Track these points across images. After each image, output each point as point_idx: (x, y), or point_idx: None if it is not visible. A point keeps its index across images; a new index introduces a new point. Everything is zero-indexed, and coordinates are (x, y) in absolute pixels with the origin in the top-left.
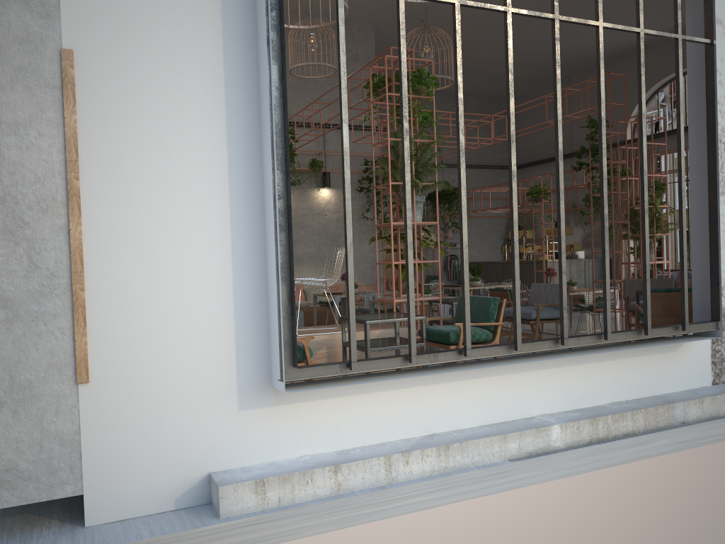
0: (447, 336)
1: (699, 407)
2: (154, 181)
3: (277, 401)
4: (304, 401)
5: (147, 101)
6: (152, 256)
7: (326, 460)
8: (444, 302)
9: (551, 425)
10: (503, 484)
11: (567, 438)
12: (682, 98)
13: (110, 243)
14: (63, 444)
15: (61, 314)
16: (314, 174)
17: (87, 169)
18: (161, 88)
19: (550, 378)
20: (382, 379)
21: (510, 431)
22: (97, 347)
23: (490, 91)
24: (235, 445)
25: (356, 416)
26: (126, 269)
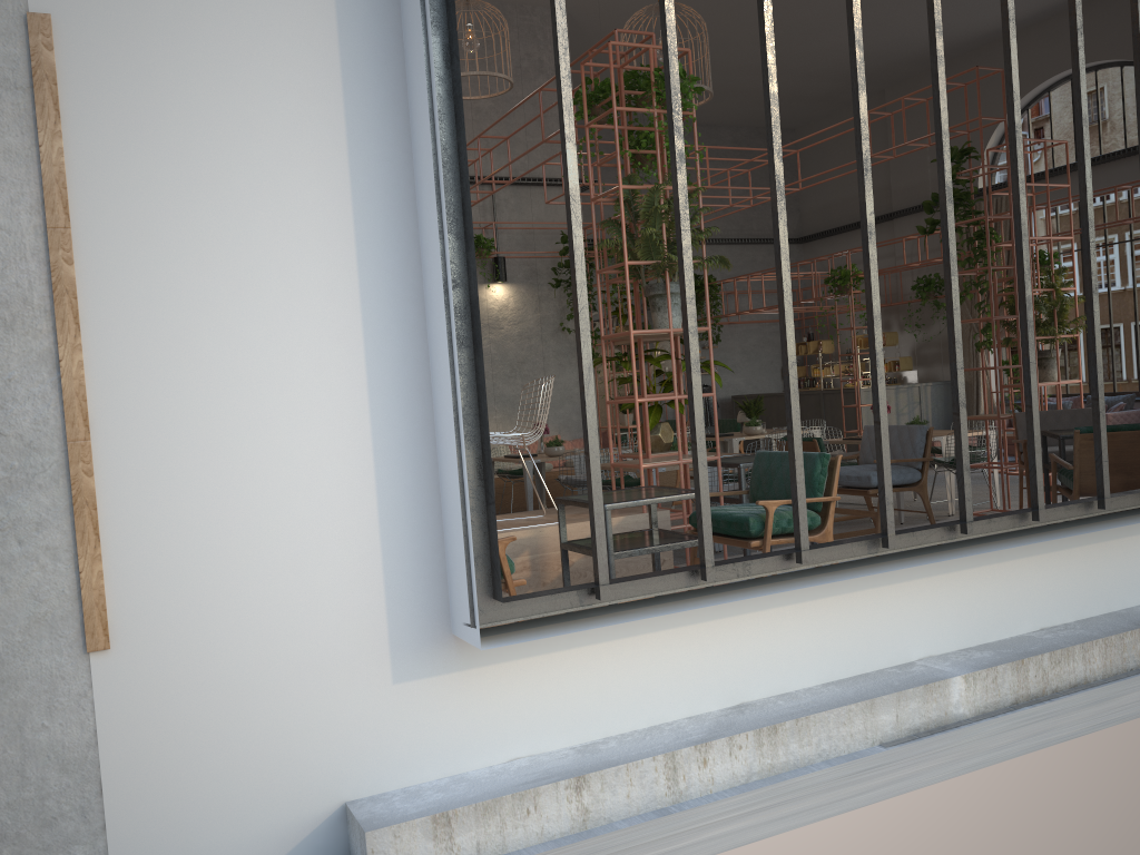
0: (745, 524)
1: None
2: (218, 263)
3: (464, 663)
4: (513, 660)
5: (198, 112)
6: (220, 403)
7: (558, 767)
8: (723, 464)
9: (949, 677)
10: (874, 790)
11: (977, 698)
12: None
13: (139, 382)
14: (65, 768)
15: (51, 522)
16: (480, 261)
17: (88, 243)
18: (224, 86)
19: (937, 592)
20: (654, 612)
21: (879, 693)
22: (122, 581)
23: (754, 119)
24: (390, 748)
25: (606, 681)
26: (171, 431)
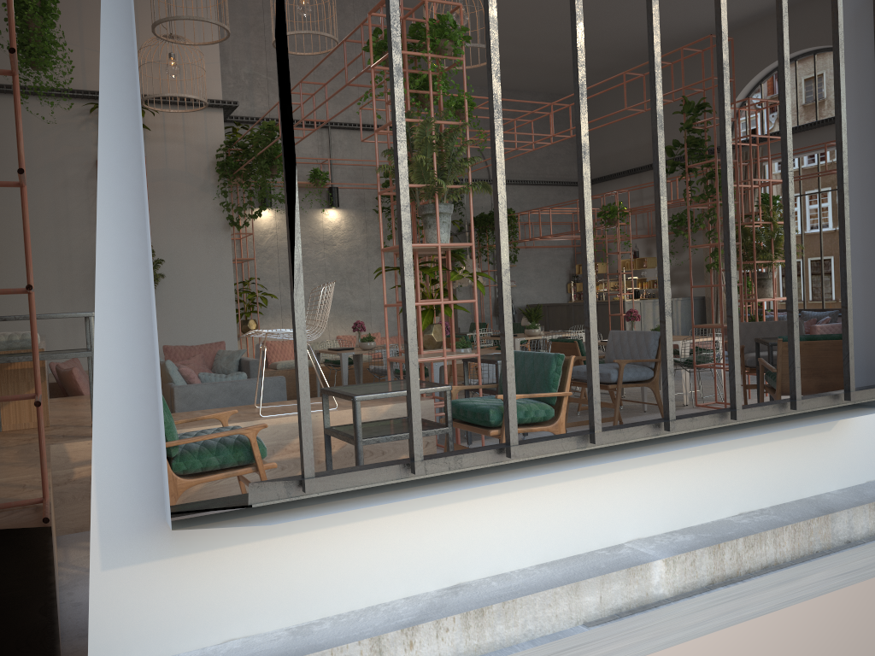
0: (486, 415)
1: (871, 516)
2: None
3: (178, 549)
4: (229, 546)
5: None
6: None
7: (265, 651)
8: (484, 360)
9: (650, 561)
10: None
11: (676, 579)
12: (842, 38)
13: None
14: None
15: None
16: (317, 190)
17: None
18: None
19: (646, 481)
20: (365, 503)
21: (585, 576)
22: None
23: (549, 87)
24: (97, 632)
25: (325, 565)
26: None
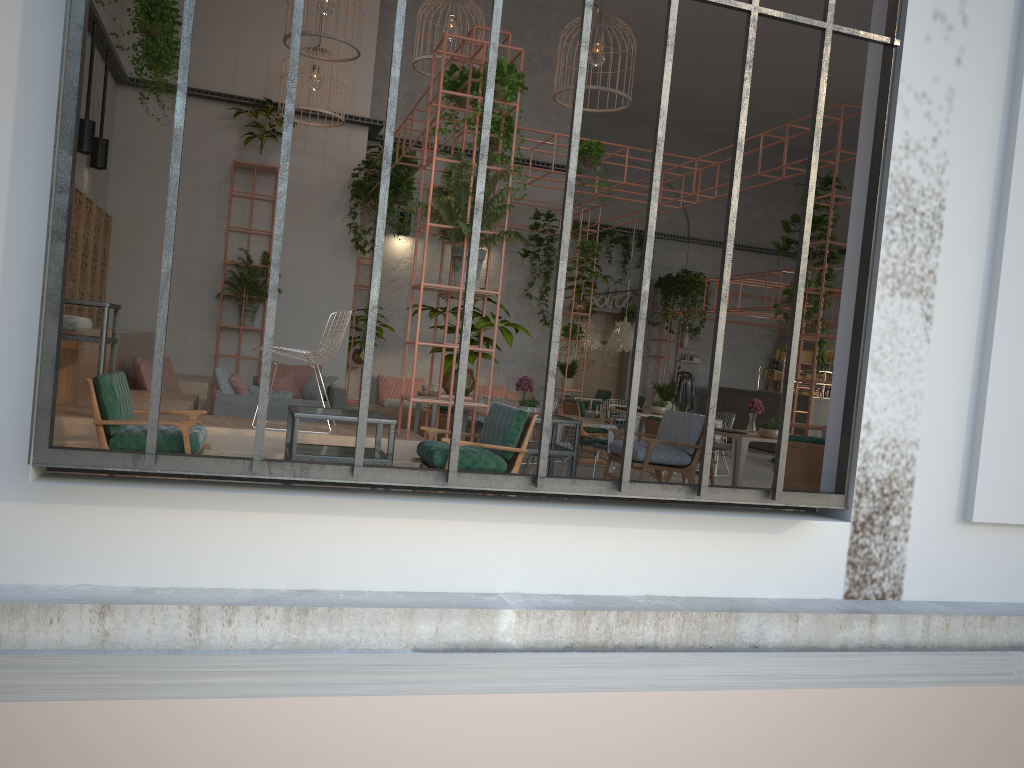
0: (432, 456)
1: (790, 627)
2: None
3: (51, 498)
4: (96, 505)
5: None
6: None
7: (102, 596)
8: None
9: (501, 608)
10: (392, 684)
11: (528, 633)
12: (820, 125)
13: None
14: None
15: None
16: None
17: None
18: None
19: (536, 539)
20: (208, 489)
21: (426, 606)
22: None
23: (776, 139)
24: None
25: (182, 541)
26: None
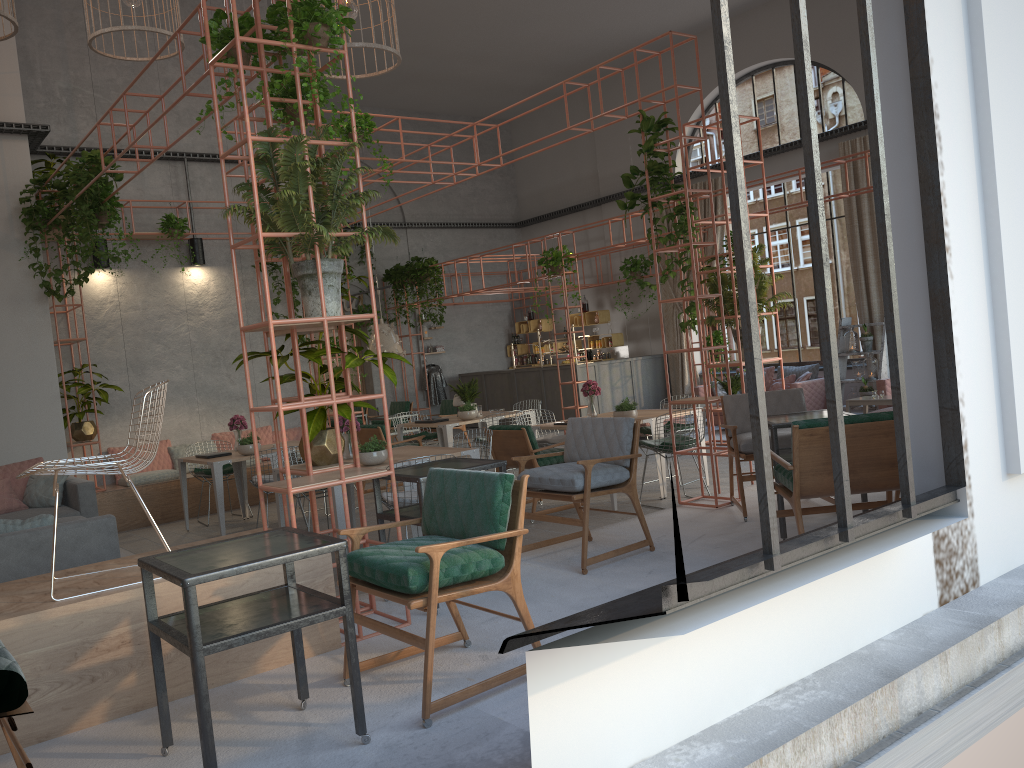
0: (403, 577)
1: (942, 671)
2: None
3: None
4: None
5: None
6: None
7: None
8: (402, 477)
9: None
10: None
11: None
12: (870, 12)
13: None
14: None
15: None
16: (174, 243)
17: None
18: None
19: (649, 671)
20: None
21: None
22: None
23: (470, 109)
24: None
25: None
26: None
